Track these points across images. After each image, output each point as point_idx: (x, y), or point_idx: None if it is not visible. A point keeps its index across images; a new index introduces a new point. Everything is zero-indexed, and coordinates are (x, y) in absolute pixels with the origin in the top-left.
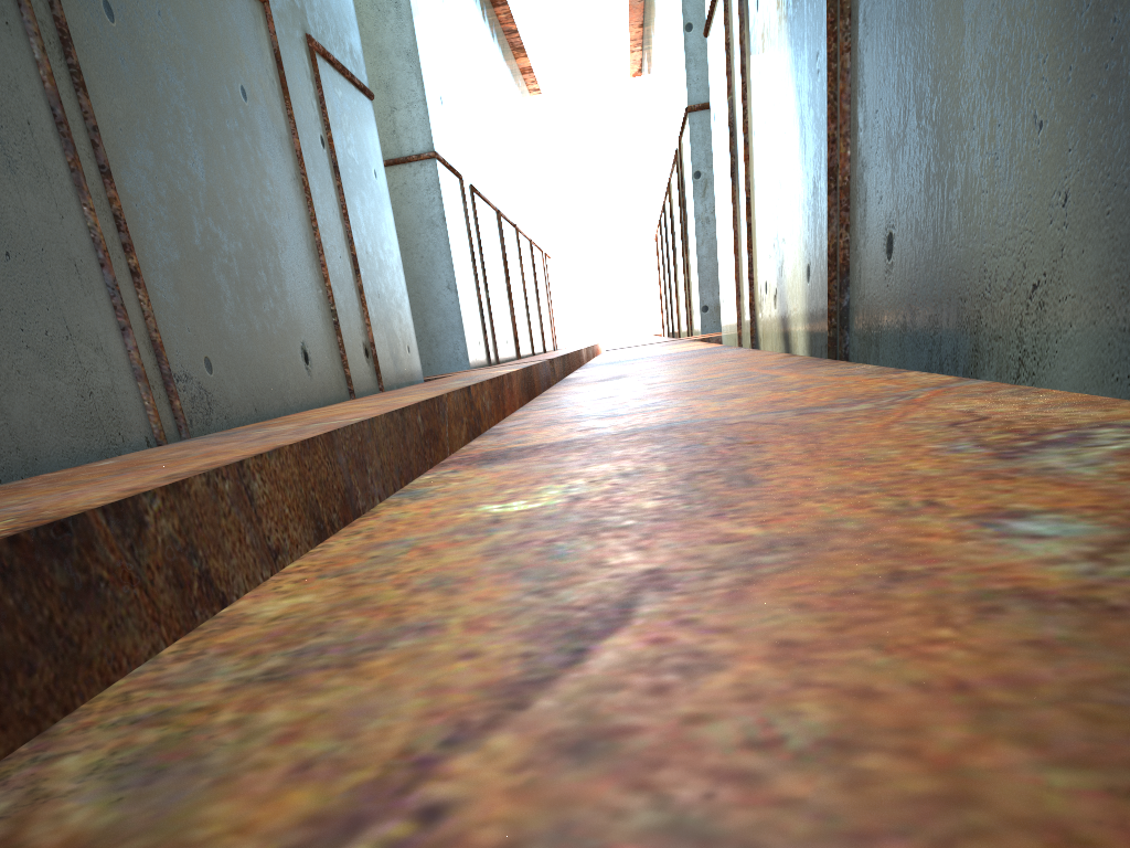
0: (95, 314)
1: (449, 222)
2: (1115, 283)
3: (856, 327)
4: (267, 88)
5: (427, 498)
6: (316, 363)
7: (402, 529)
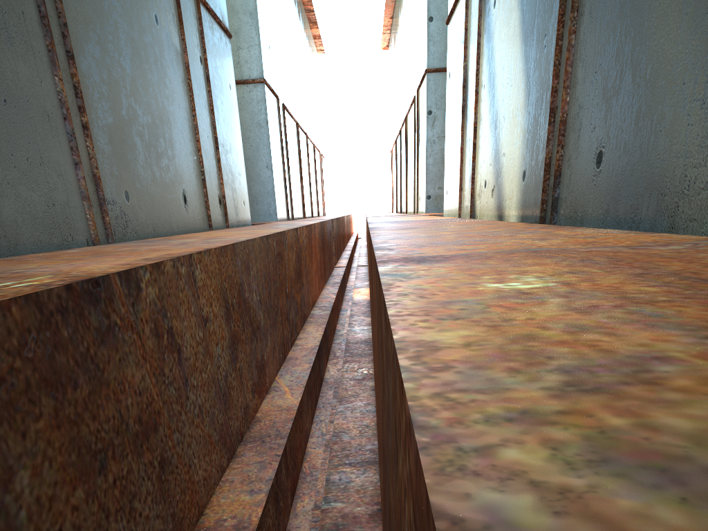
0: (59, 151)
1: (270, 125)
2: None
3: (564, 211)
4: (170, 19)
5: (418, 278)
6: (190, 204)
7: (443, 294)
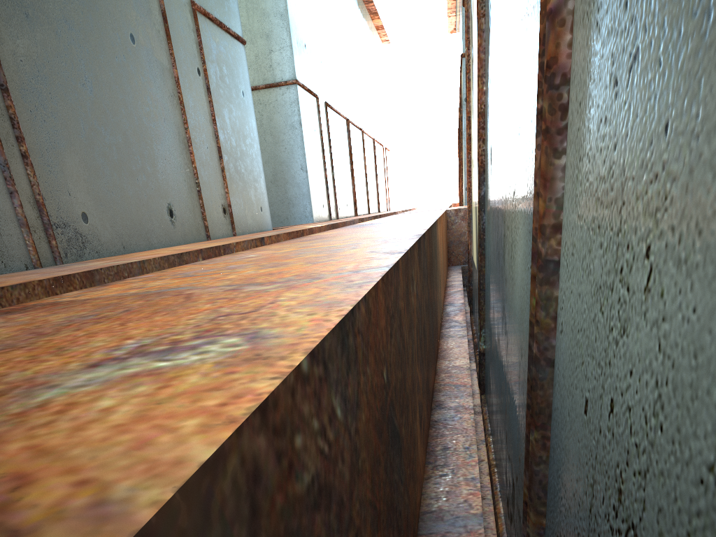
0: None
1: (304, 126)
2: (528, 195)
3: (486, 210)
4: (153, 36)
5: None
6: (179, 217)
7: None
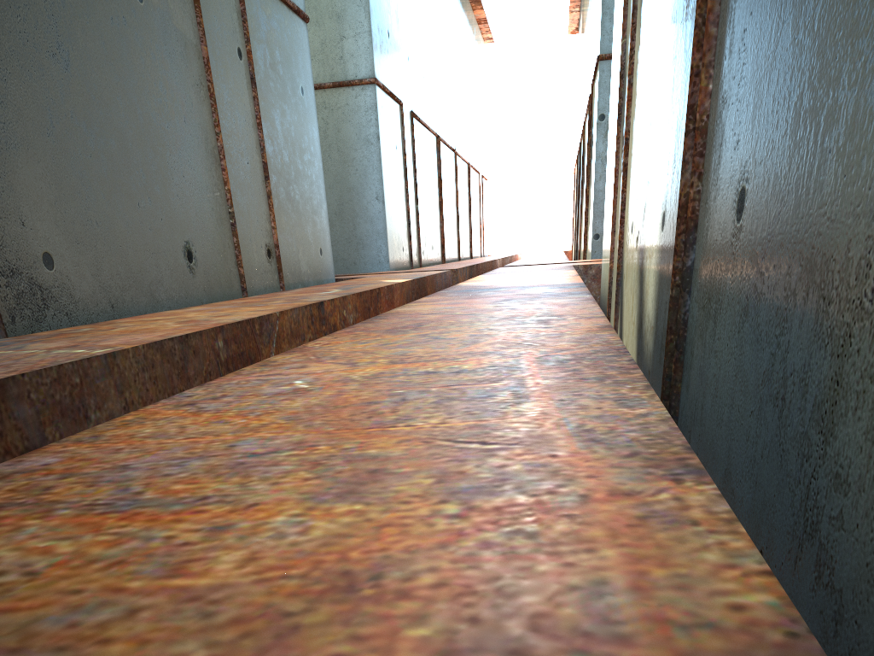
0: None
1: (383, 141)
2: None
3: (698, 293)
4: None
5: None
6: (202, 262)
7: None
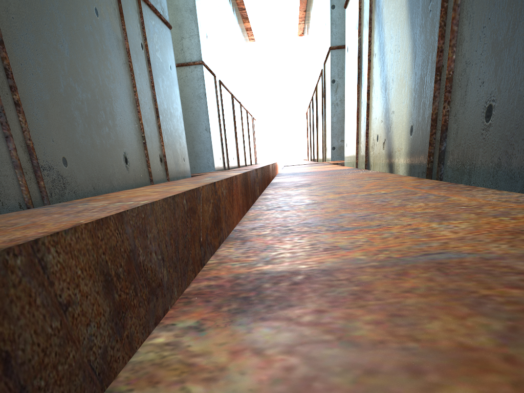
0: None
1: (208, 97)
2: None
3: (451, 163)
4: (111, 12)
5: None
6: (132, 164)
7: None
